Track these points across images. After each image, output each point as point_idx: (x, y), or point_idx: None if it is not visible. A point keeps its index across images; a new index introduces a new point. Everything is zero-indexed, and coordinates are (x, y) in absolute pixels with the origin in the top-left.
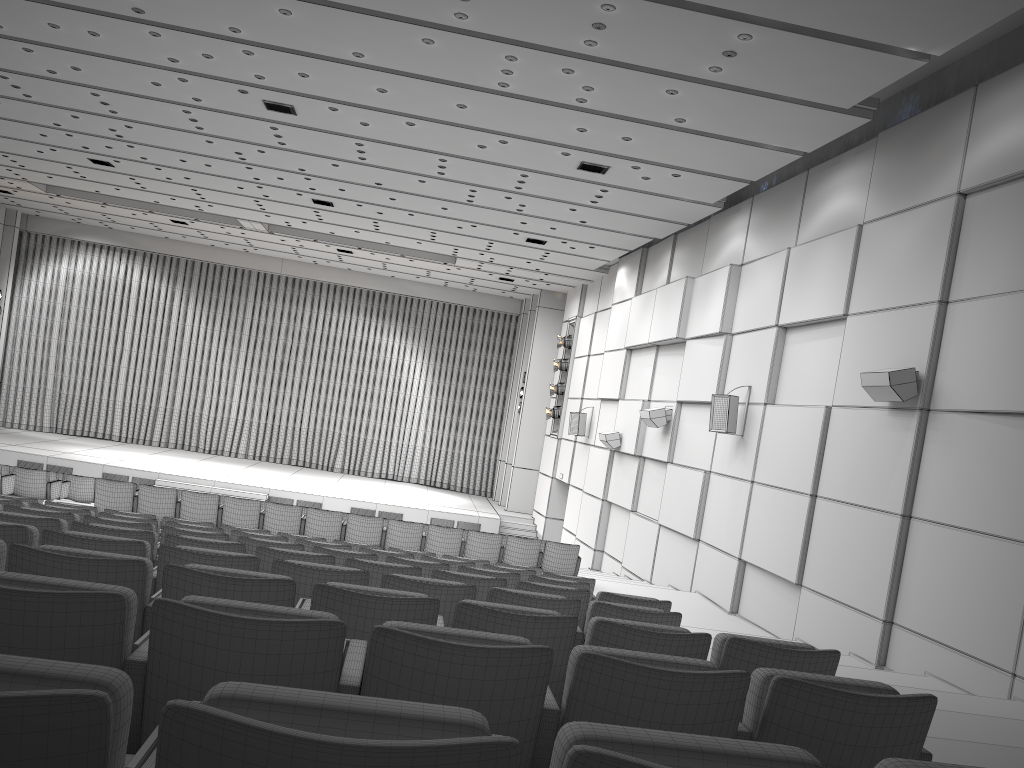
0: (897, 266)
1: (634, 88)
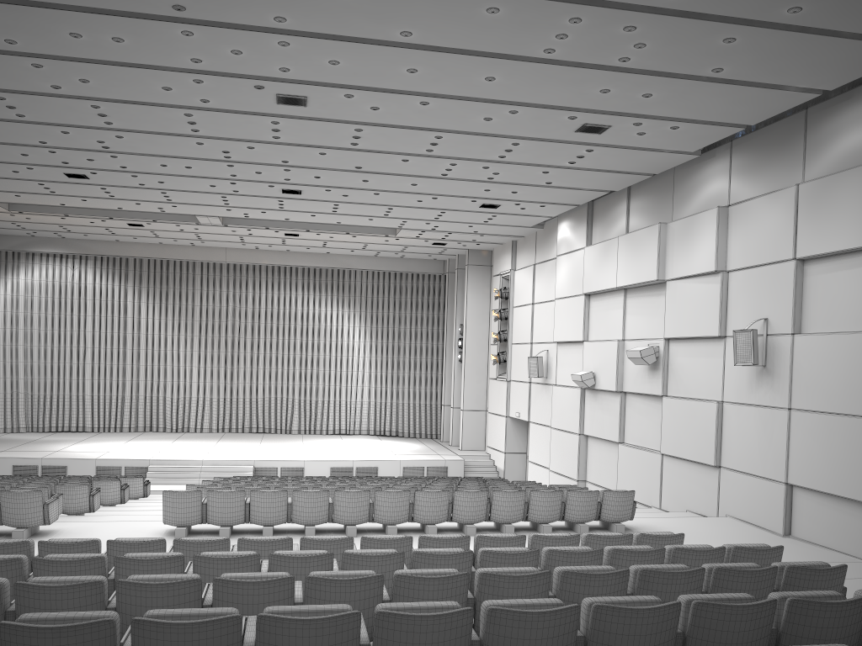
0: None
1: (690, 40)
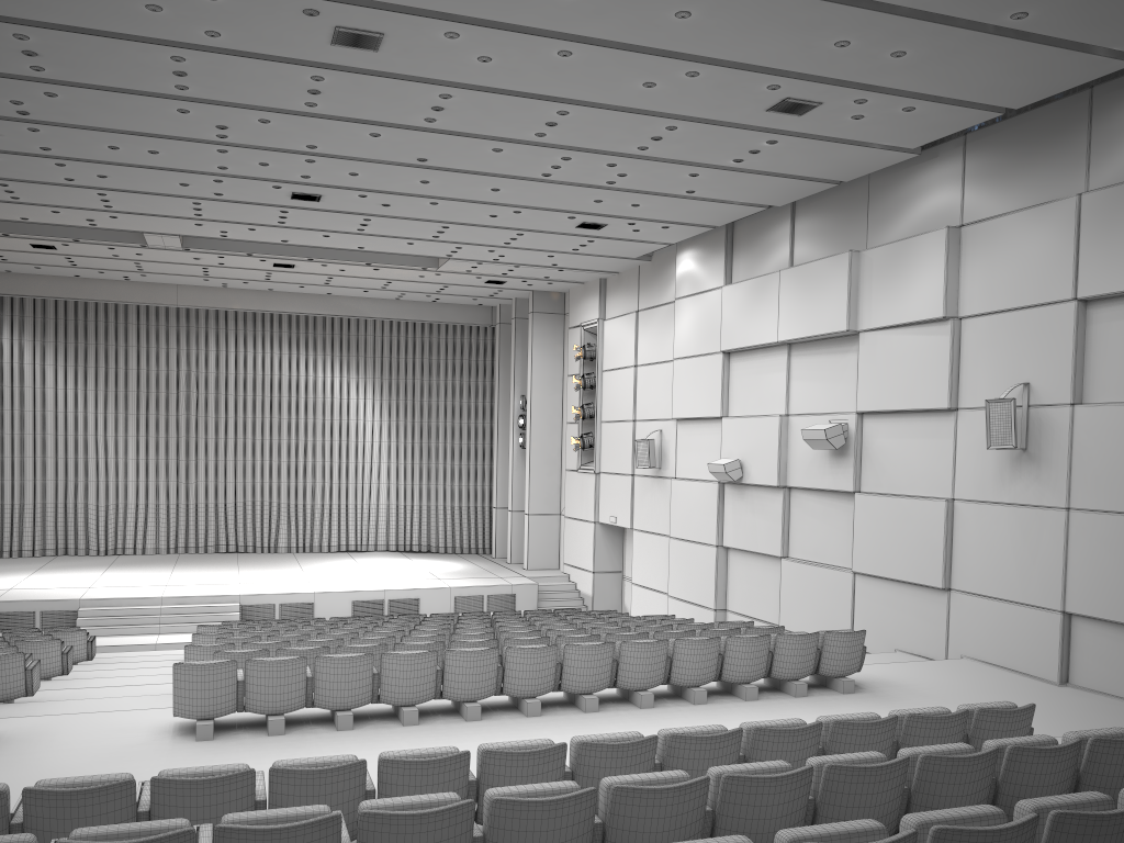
0: None
1: None
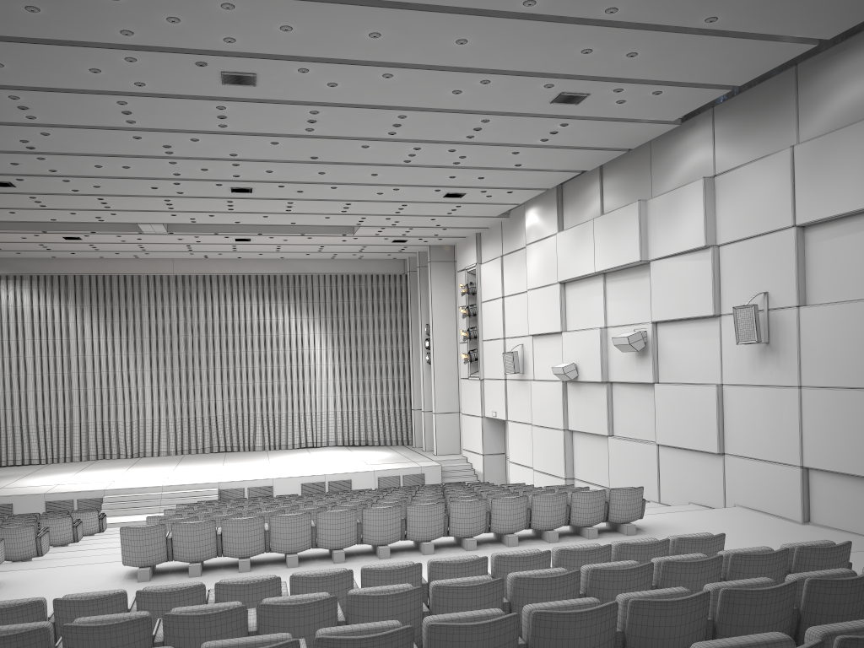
0: None
1: None
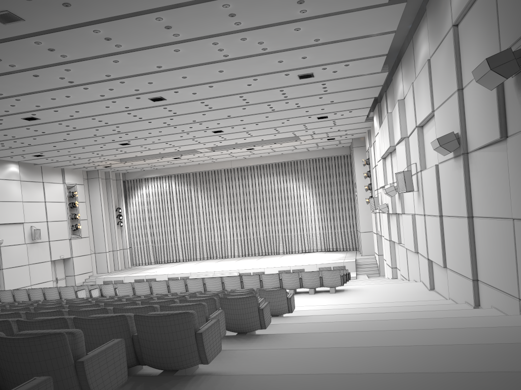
0: (442, 76)
1: (279, 34)
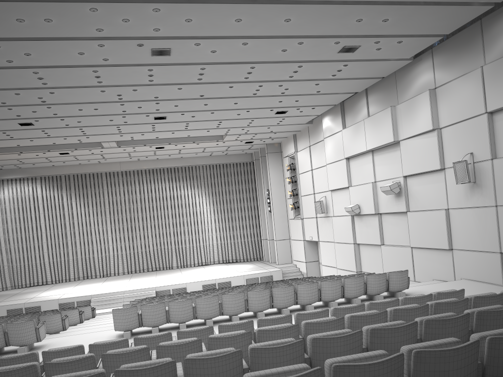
0: None
1: None
